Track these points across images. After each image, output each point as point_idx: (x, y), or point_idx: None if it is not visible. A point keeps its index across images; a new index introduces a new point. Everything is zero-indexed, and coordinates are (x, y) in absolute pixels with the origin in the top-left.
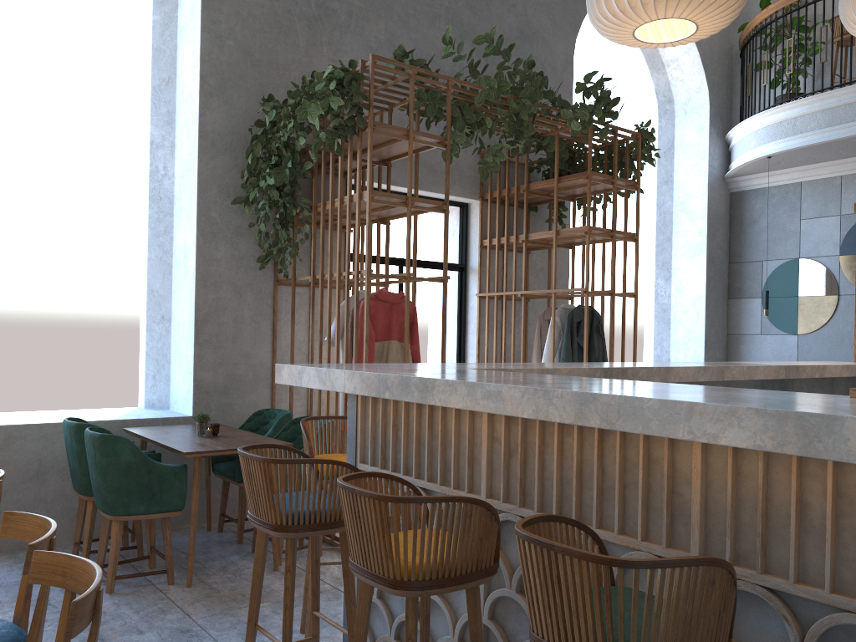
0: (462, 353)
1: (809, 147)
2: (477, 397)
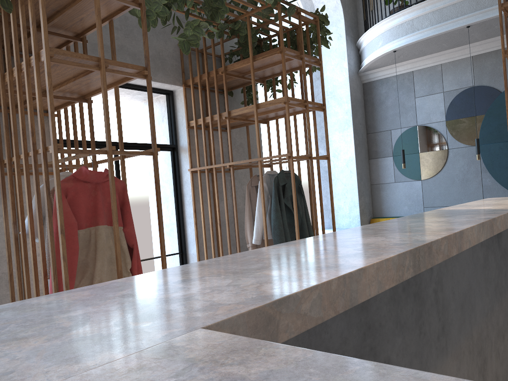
0: (181, 222)
1: (425, 40)
2: None
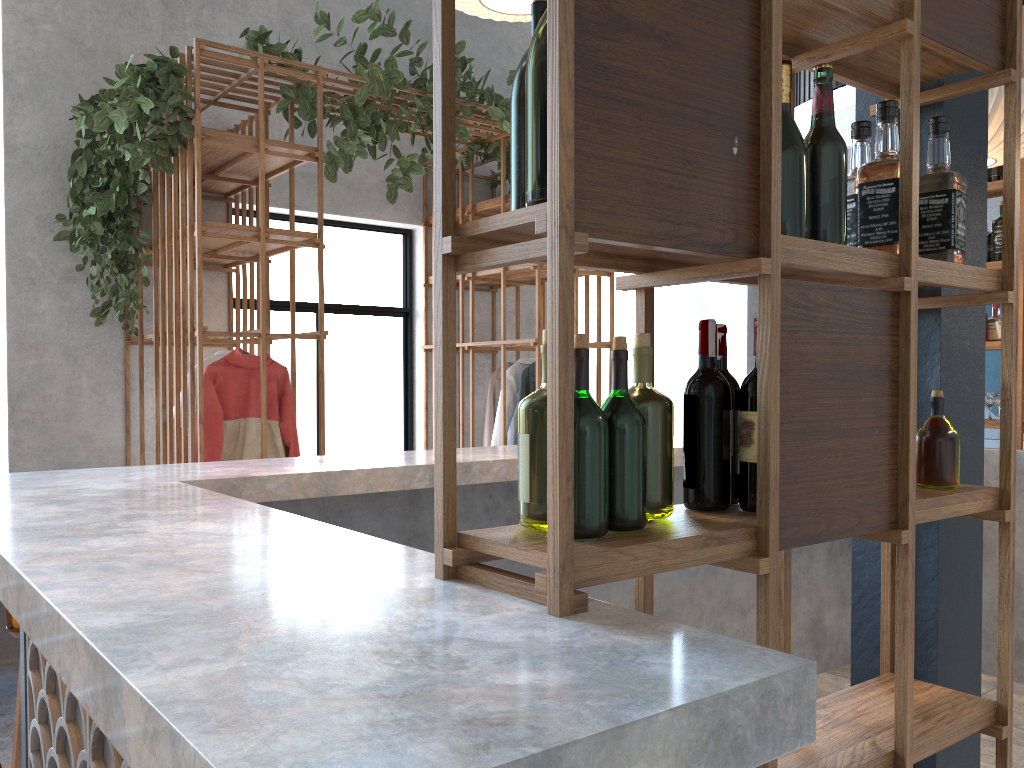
0: (409, 421)
1: None
2: None
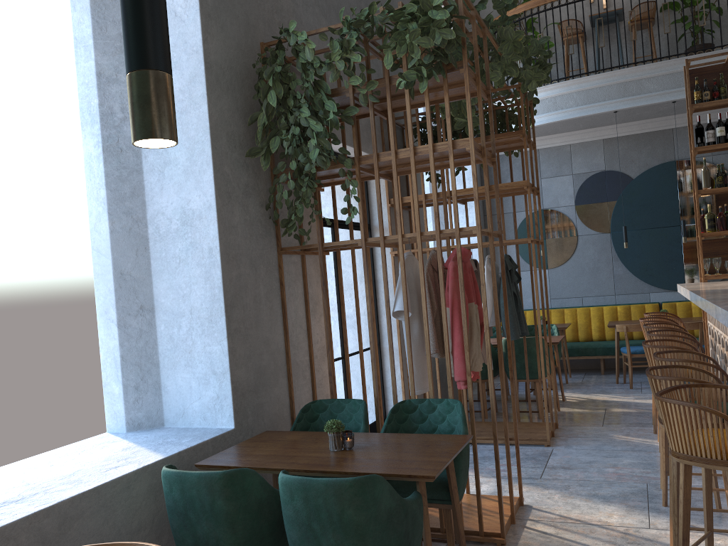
0: (376, 312)
1: (568, 120)
2: None
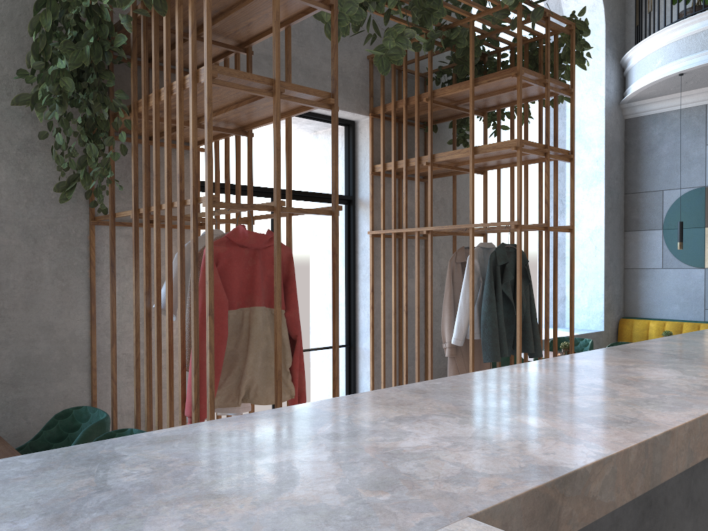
0: (352, 303)
1: None
2: None
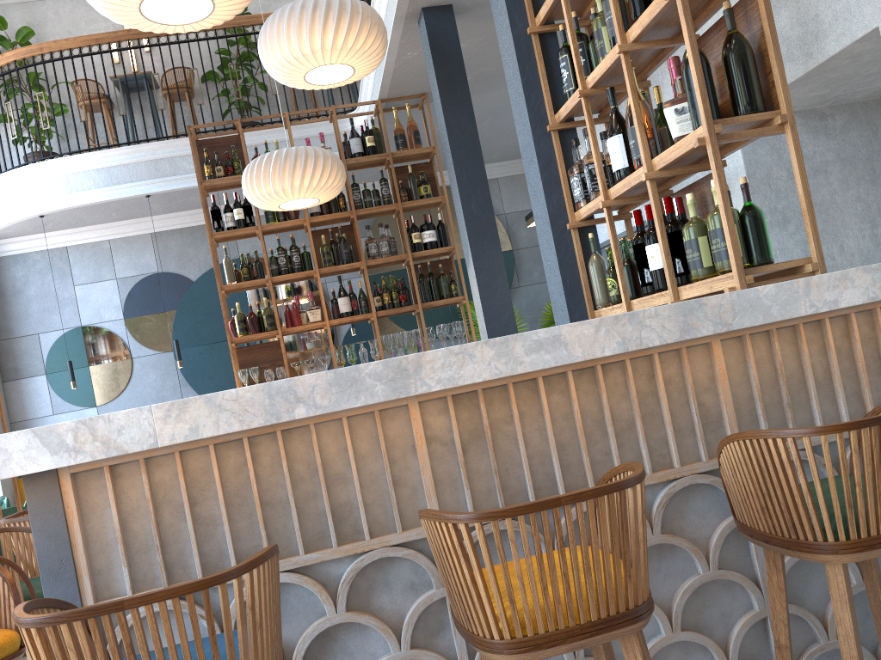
0: None
1: (89, 206)
2: (518, 354)
